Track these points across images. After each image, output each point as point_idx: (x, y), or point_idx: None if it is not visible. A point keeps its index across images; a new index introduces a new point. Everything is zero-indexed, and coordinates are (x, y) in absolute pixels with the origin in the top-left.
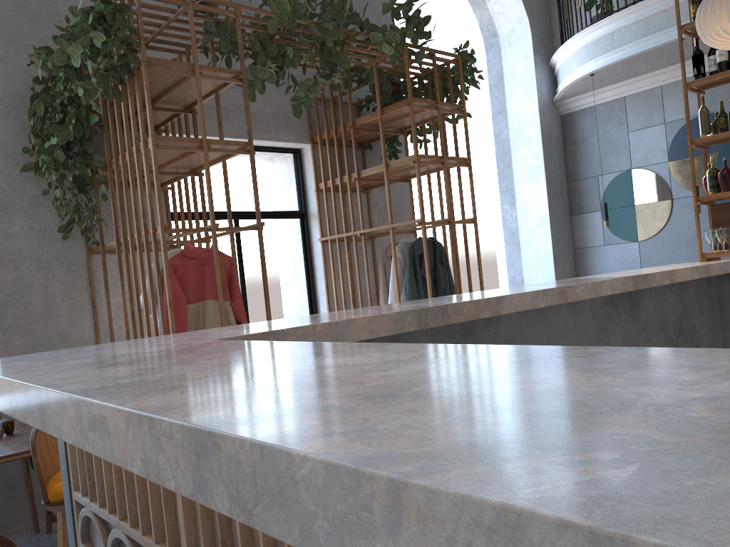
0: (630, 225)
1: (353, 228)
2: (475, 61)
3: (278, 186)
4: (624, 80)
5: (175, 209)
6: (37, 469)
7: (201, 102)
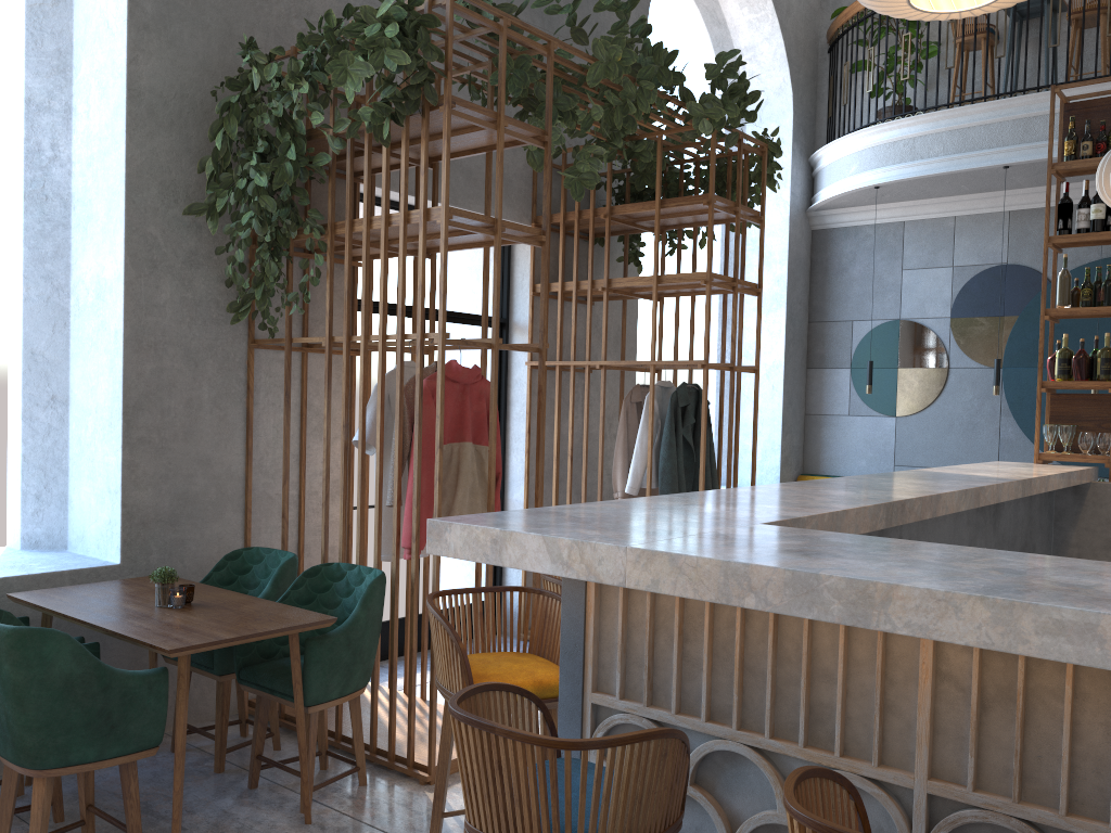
0: (888, 393)
1: (589, 356)
2: (780, 155)
3: (461, 276)
4: (909, 200)
5: (371, 298)
6: (465, 660)
7: (501, 167)
